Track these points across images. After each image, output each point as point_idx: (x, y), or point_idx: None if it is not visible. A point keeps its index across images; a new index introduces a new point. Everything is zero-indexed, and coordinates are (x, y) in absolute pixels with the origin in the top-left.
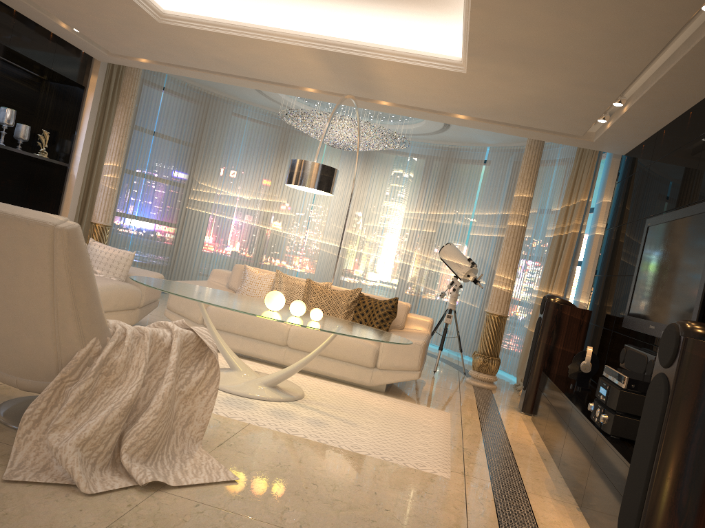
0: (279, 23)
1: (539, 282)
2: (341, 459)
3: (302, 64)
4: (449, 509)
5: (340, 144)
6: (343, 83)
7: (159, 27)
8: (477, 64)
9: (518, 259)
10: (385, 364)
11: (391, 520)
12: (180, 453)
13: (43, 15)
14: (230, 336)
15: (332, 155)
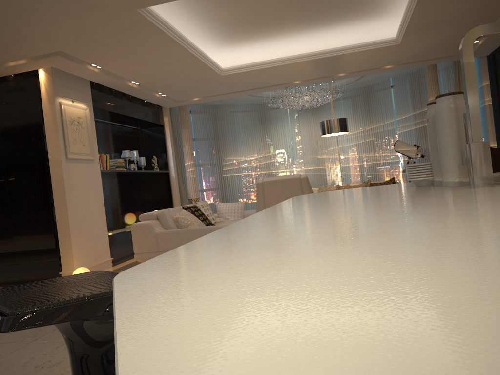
0: (276, 52)
1: None
2: None
3: (299, 70)
4: None
5: (306, 106)
6: (320, 72)
7: (219, 78)
8: (407, 37)
9: None
10: None
11: None
12: None
13: (149, 93)
14: None
15: (294, 115)
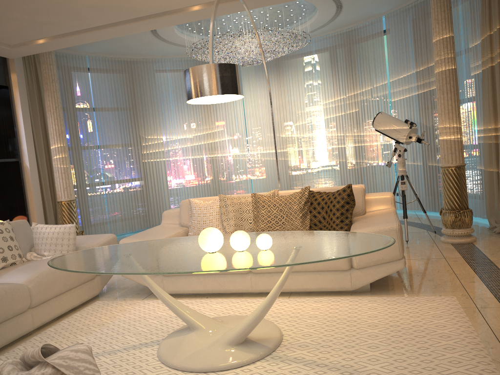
0: None
1: (480, 121)
2: None
3: None
4: None
5: (248, 59)
6: None
7: None
8: None
9: (459, 103)
10: (362, 262)
11: None
12: None
13: None
14: (191, 278)
15: (248, 76)
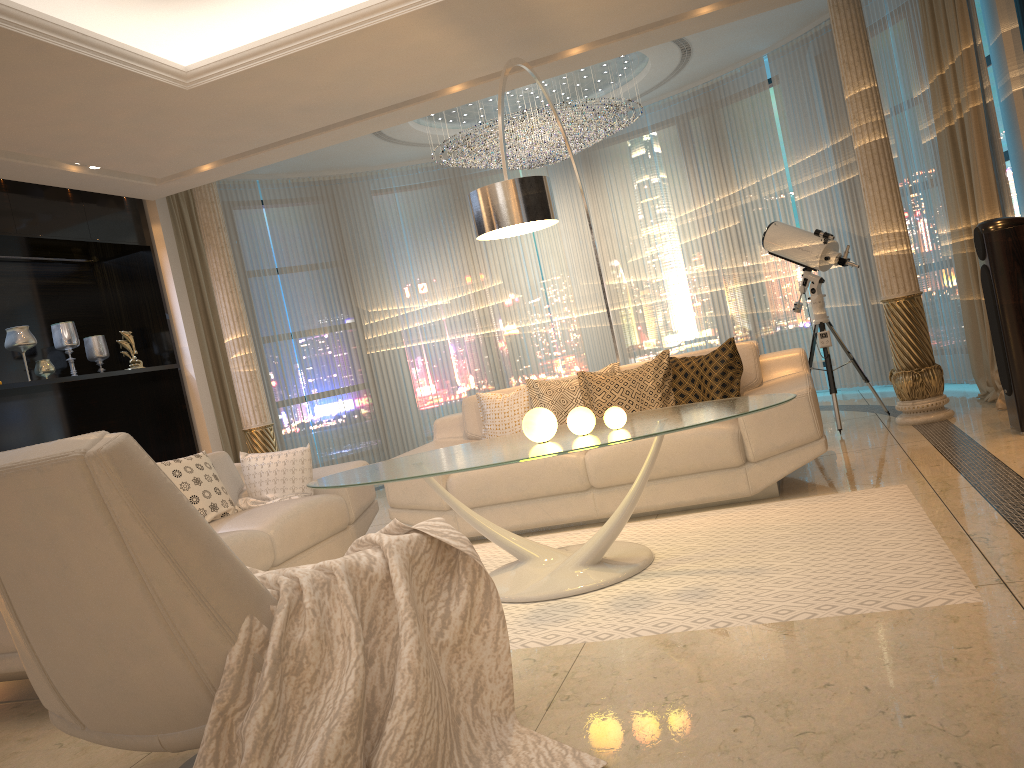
0: None
1: (945, 219)
2: (770, 645)
3: (422, 47)
4: (1023, 666)
5: (539, 157)
6: (499, 48)
7: (193, 99)
8: None
9: (898, 194)
10: (760, 451)
11: (929, 736)
12: (486, 752)
13: (38, 166)
14: (501, 509)
15: None
